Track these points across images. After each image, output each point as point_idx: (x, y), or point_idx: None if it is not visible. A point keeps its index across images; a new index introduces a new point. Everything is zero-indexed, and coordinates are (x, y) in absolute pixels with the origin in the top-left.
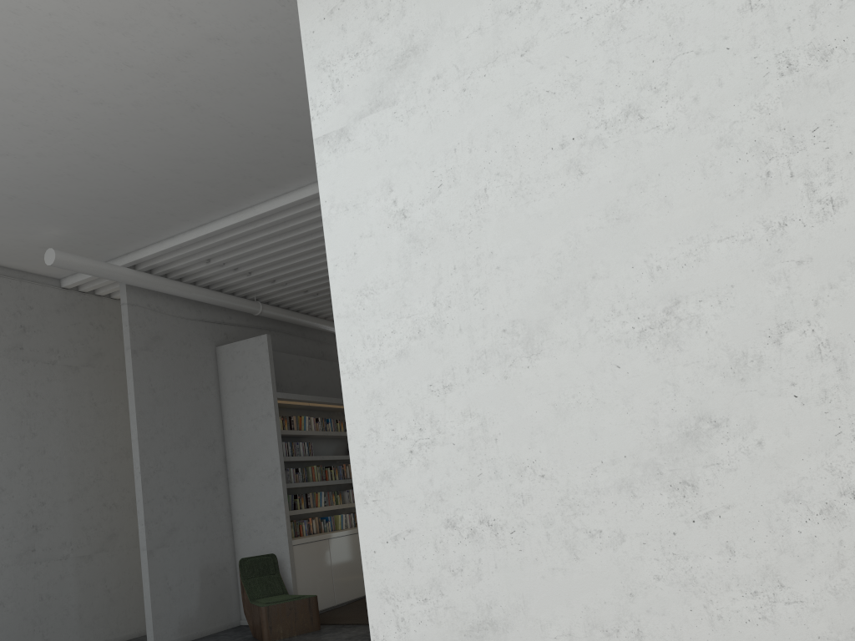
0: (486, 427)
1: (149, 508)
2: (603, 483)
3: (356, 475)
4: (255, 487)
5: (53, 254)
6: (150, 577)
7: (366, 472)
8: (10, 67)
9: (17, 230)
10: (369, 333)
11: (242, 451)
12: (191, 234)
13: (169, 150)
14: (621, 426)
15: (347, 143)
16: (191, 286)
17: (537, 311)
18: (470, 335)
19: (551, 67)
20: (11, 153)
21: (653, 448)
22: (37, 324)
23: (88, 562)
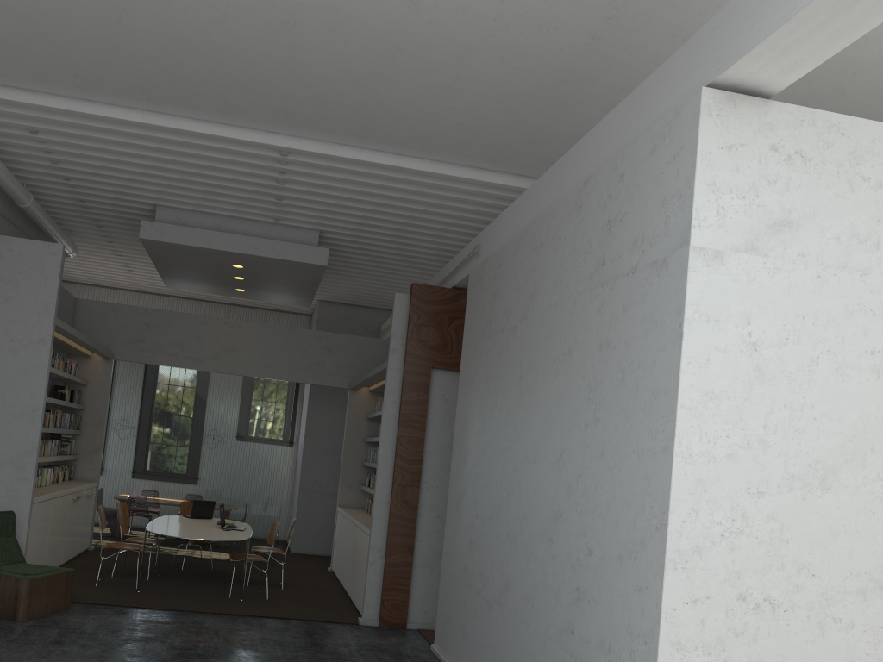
0: (782, 531)
1: None
2: (848, 587)
3: (671, 543)
4: None
5: None
6: None
7: (680, 543)
8: None
9: None
10: (707, 430)
11: None
12: (67, 102)
13: (193, 33)
14: (867, 553)
15: (720, 266)
16: None
17: (833, 459)
18: (785, 460)
19: (876, 295)
20: None
21: (881, 571)
22: None
23: None
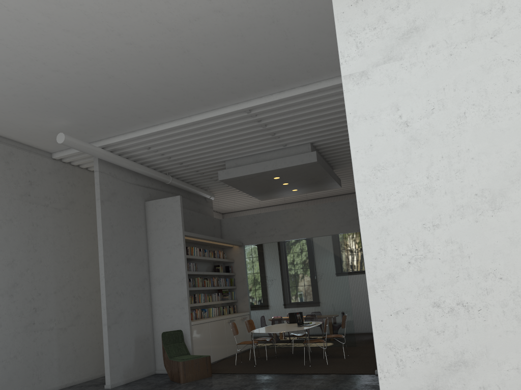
0: (462, 249)
1: (109, 299)
2: None
3: (369, 275)
4: (168, 289)
5: (63, 136)
6: (109, 342)
7: (376, 274)
8: (86, 15)
9: (39, 120)
10: (380, 192)
11: (160, 266)
12: (147, 130)
13: (157, 77)
14: None
15: (367, 80)
16: (135, 163)
17: (498, 184)
18: (452, 196)
19: (511, 46)
20: (60, 70)
21: None
22: (38, 180)
23: (64, 332)
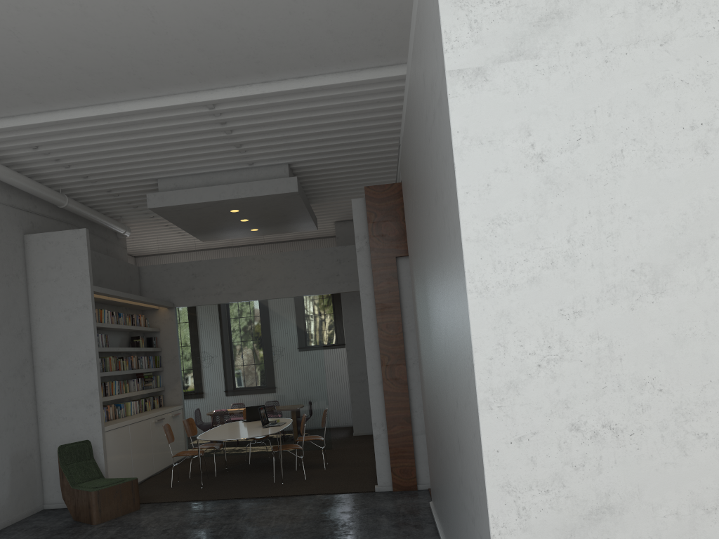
0: (612, 349)
1: None
2: (710, 397)
3: (481, 384)
4: (65, 376)
5: None
6: None
7: (491, 382)
8: None
9: None
10: (500, 258)
11: (52, 340)
12: (37, 117)
13: (72, 29)
14: None
15: (484, 83)
16: (10, 170)
17: (663, 258)
18: (601, 271)
19: (686, 61)
20: None
21: None
22: None
23: None
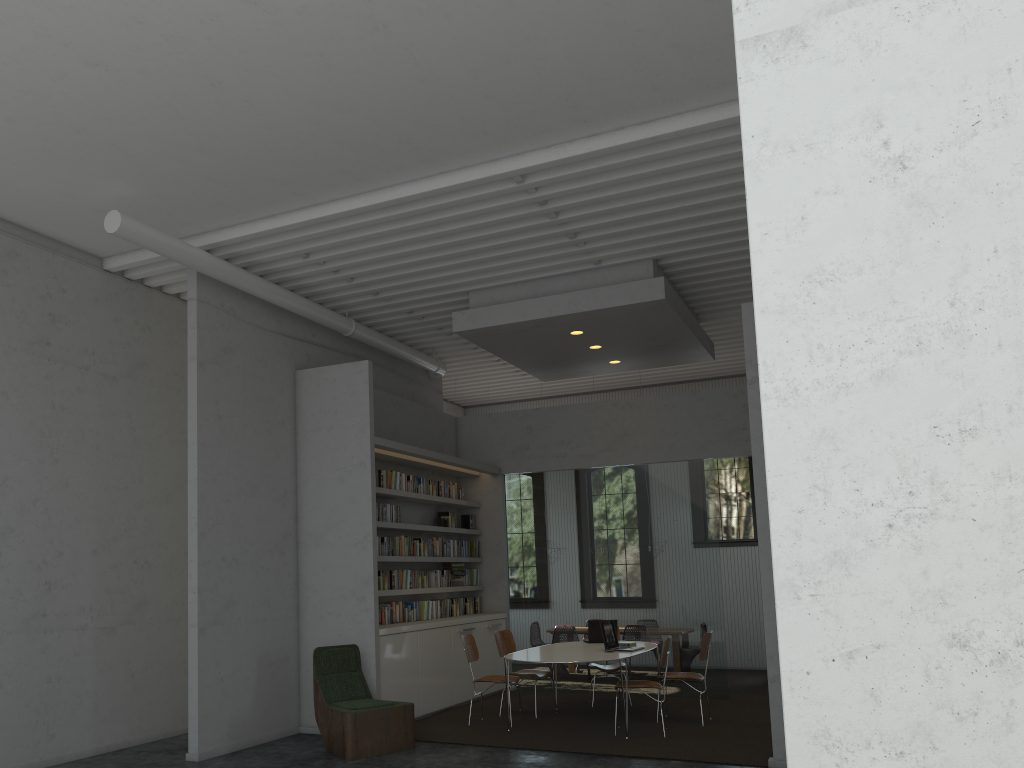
0: None
1: (205, 572)
2: None
3: (781, 554)
4: (334, 557)
5: (117, 218)
6: (199, 662)
7: (799, 551)
8: None
9: (70, 181)
10: (821, 340)
11: (321, 508)
12: (300, 215)
13: (318, 89)
14: None
15: (801, 51)
16: (277, 287)
17: None
18: (1018, 356)
19: None
20: (102, 63)
21: None
22: (69, 313)
23: (111, 637)
